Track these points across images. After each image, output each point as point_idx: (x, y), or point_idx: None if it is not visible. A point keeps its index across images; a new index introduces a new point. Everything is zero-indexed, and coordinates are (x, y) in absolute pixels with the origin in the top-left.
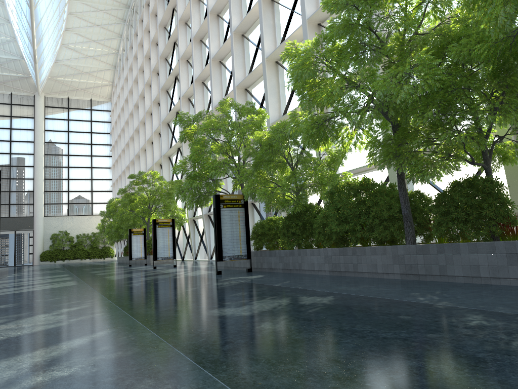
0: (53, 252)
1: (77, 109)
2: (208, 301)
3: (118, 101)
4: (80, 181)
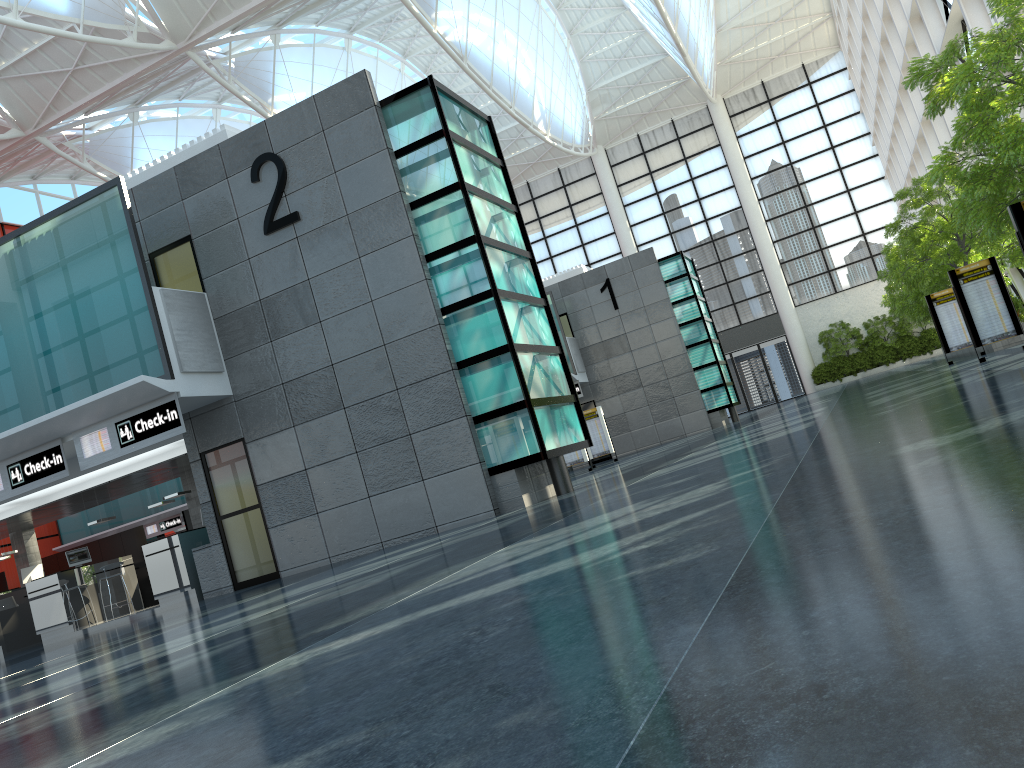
0: (832, 364)
1: (784, 95)
2: (933, 428)
3: (851, 45)
4: (836, 224)
